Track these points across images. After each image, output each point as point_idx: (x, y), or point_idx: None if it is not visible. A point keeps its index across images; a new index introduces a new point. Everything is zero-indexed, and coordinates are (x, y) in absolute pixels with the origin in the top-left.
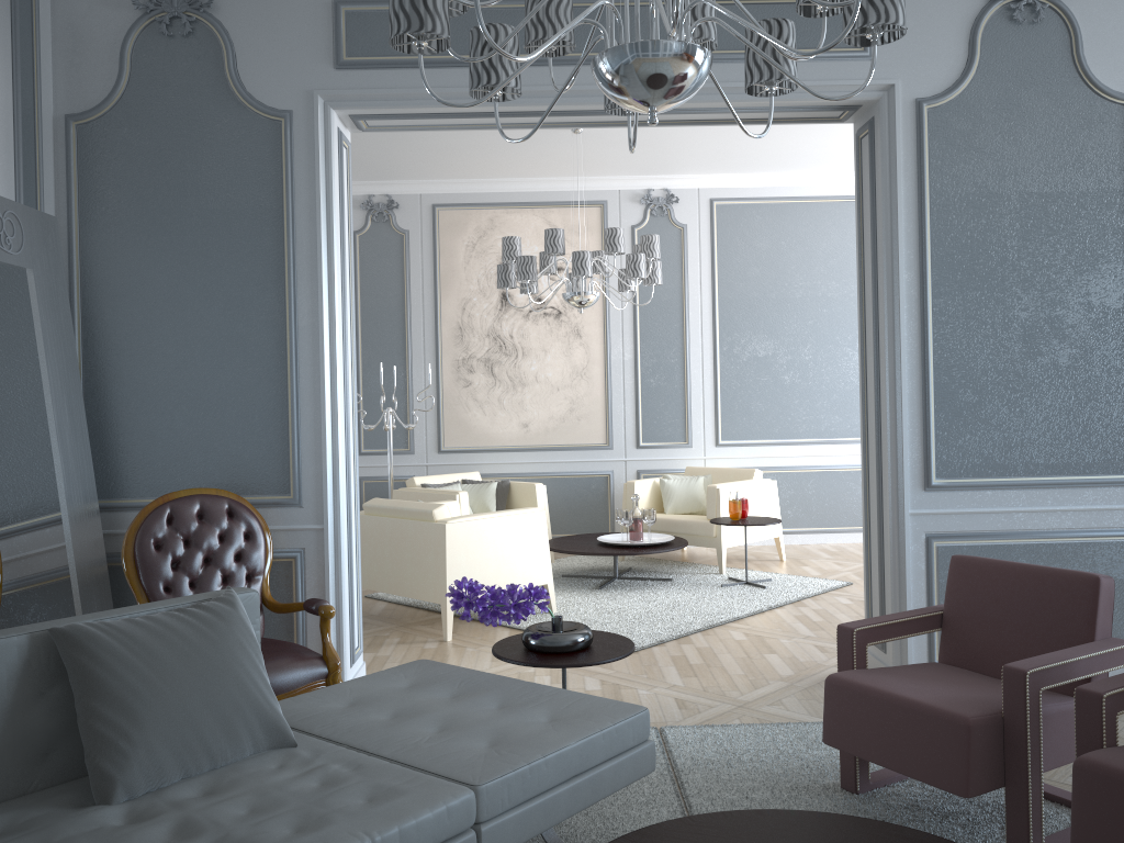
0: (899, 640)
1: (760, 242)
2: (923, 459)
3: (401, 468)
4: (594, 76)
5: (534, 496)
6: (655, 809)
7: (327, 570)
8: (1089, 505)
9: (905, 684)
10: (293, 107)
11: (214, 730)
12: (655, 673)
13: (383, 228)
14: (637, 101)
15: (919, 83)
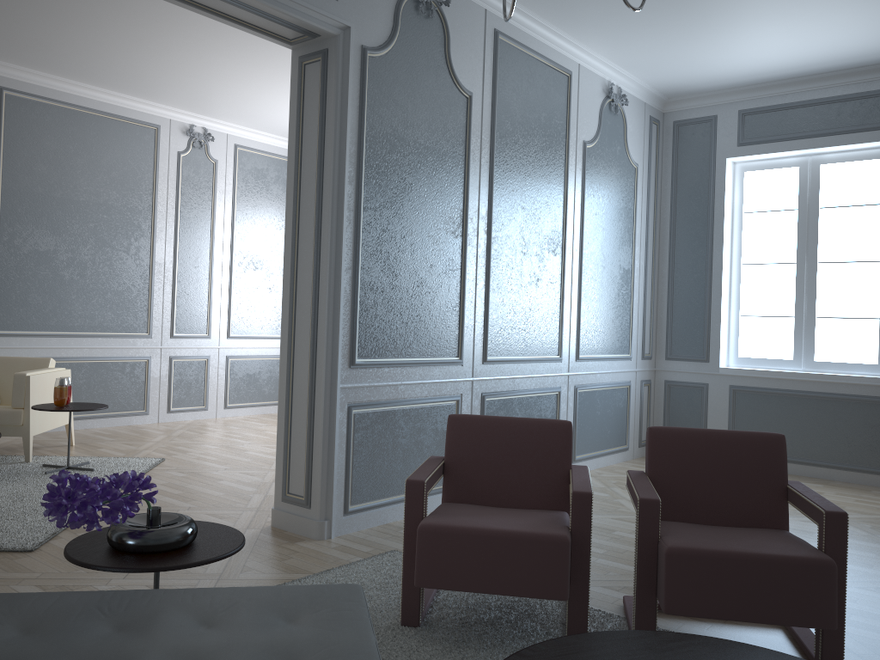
0: (326, 495)
1: (49, 141)
2: (350, 342)
3: None
4: None
5: None
6: None
7: None
8: (436, 379)
9: (483, 520)
10: None
11: None
12: None
13: None
14: None
15: (364, 34)
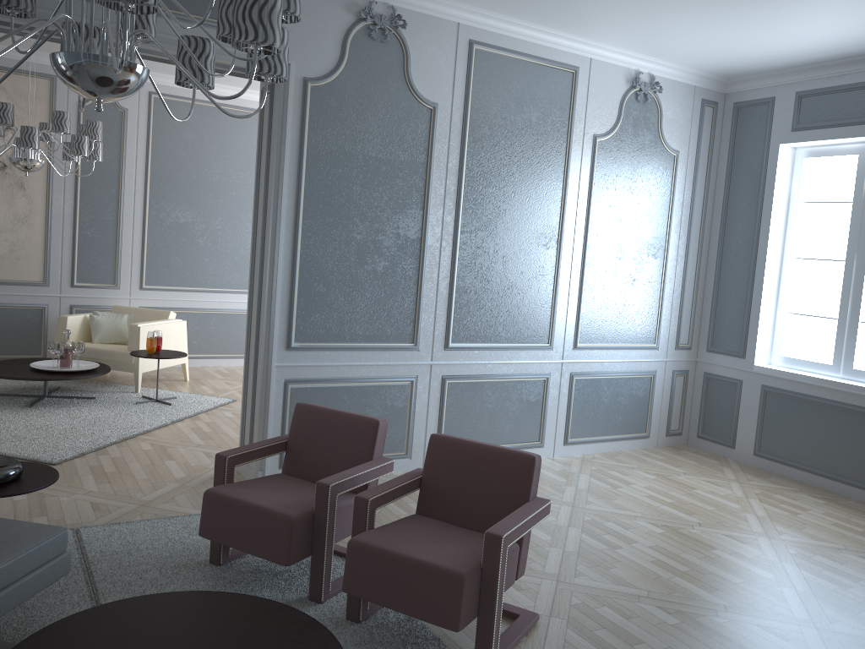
0: None
1: (188, 133)
2: (287, 329)
3: None
4: (52, 65)
5: None
6: (69, 596)
7: None
8: (386, 362)
9: (257, 494)
10: None
11: None
12: (76, 481)
13: None
14: (87, 94)
15: (307, 67)
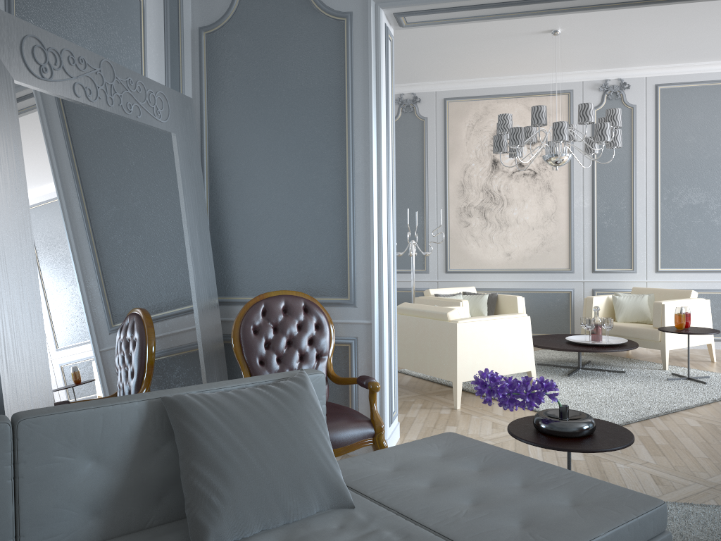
0: None
1: (696, 116)
2: None
3: (419, 282)
4: None
5: (515, 305)
6: None
7: (373, 354)
8: None
9: None
10: (353, 9)
11: (288, 491)
12: (628, 450)
13: (409, 117)
14: None
15: None
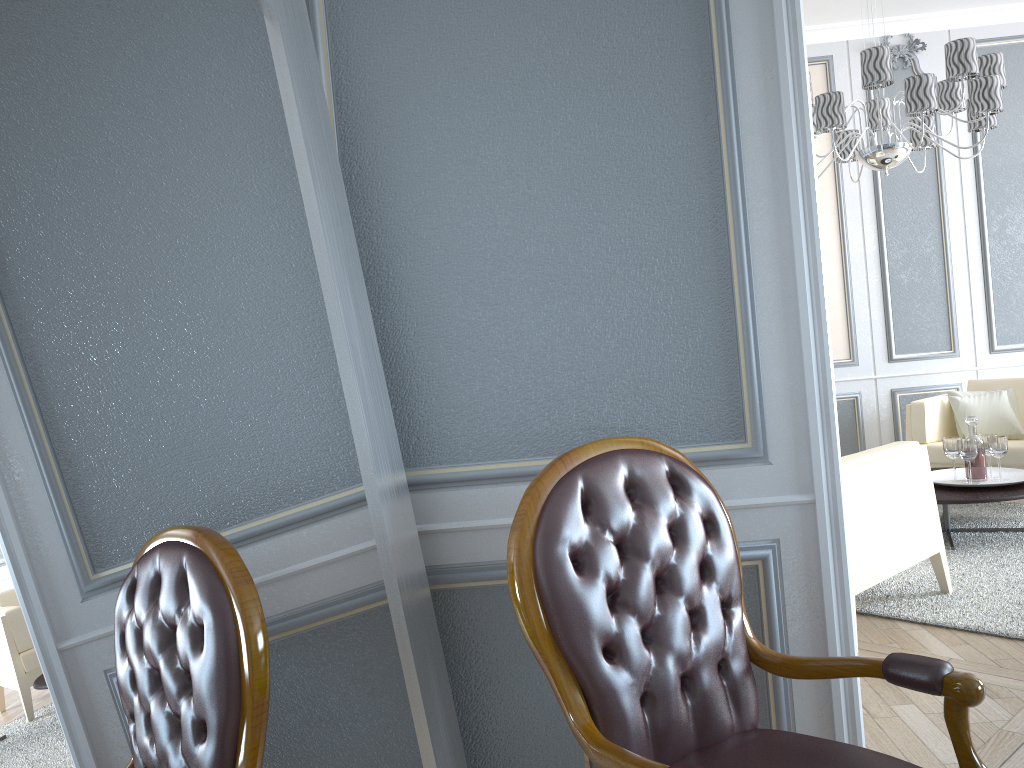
0: None
1: None
2: None
3: None
4: None
5: None
6: None
7: (827, 579)
8: None
9: None
10: None
11: None
12: None
13: None
14: None
15: None
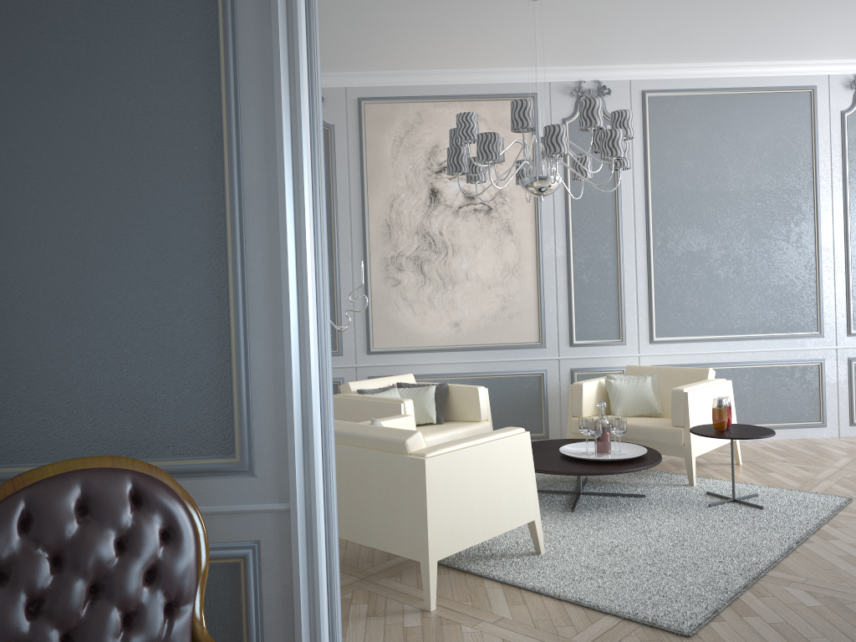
0: None
1: (692, 134)
2: None
3: None
4: None
5: (476, 401)
6: None
7: (296, 576)
8: None
9: None
10: None
11: None
12: None
13: None
14: None
15: None
